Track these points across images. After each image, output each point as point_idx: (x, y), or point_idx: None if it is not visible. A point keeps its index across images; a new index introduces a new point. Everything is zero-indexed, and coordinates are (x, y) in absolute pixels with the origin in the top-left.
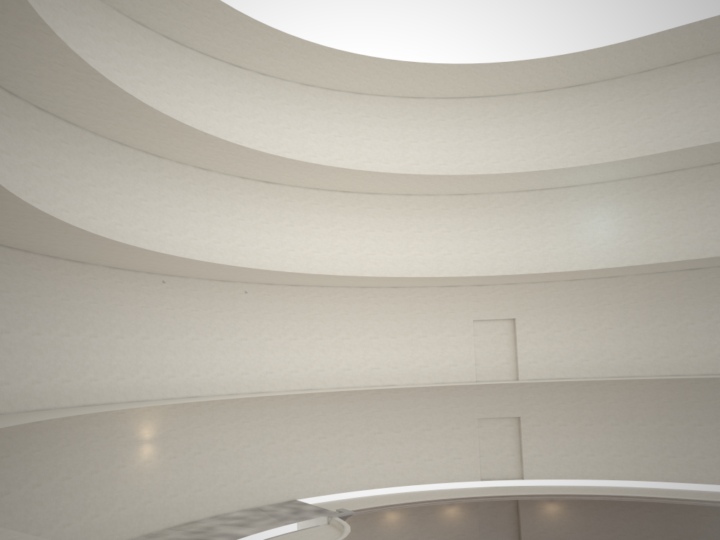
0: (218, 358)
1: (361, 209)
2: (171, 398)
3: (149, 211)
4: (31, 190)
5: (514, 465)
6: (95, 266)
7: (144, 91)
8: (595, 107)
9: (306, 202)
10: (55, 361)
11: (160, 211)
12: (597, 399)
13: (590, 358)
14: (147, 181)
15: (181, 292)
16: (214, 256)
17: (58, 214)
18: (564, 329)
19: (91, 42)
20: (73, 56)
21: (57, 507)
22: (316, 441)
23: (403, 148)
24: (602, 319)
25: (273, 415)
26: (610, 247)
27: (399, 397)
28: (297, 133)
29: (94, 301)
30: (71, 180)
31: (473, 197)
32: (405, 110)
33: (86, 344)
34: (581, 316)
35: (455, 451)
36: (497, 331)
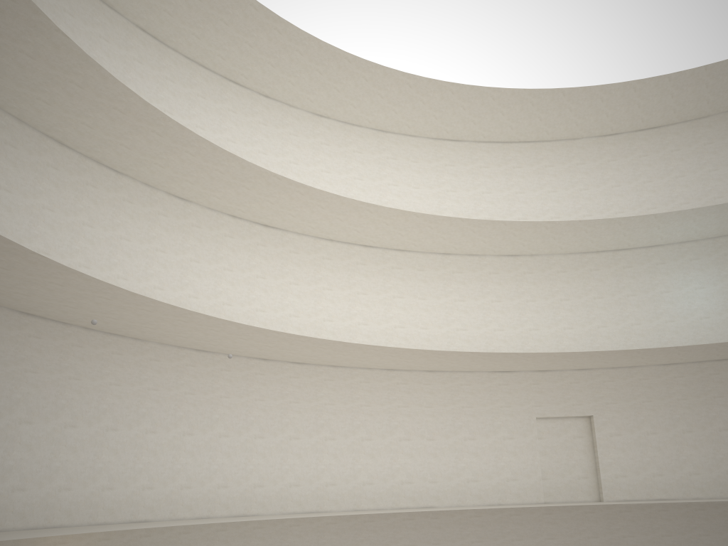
0: (183, 463)
1: (387, 268)
2: (104, 523)
3: (95, 241)
4: None
5: None
6: None
7: None
8: (677, 152)
9: (317, 256)
10: None
11: (112, 245)
12: (717, 530)
13: (701, 471)
14: (95, 201)
15: (134, 361)
16: None
17: None
18: (661, 430)
19: None
20: None
21: None
22: None
23: (438, 198)
24: (714, 417)
25: None
26: (714, 321)
27: (440, 525)
28: (306, 170)
29: None
30: None
31: (528, 259)
32: (440, 153)
33: None
34: (682, 412)
35: None
36: (568, 433)
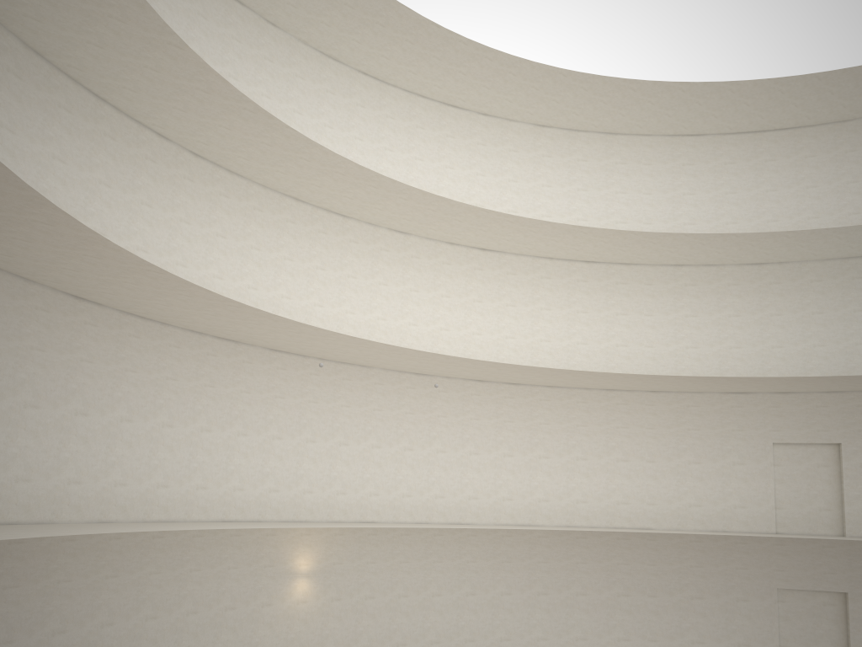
0: (404, 474)
1: (610, 284)
2: (339, 521)
3: (326, 282)
4: (177, 251)
5: None
6: (252, 346)
7: (330, 137)
8: None
9: (535, 276)
10: (189, 461)
11: (341, 283)
12: None
13: None
14: (326, 246)
15: (361, 385)
16: (407, 341)
17: (208, 281)
18: None
19: (268, 79)
20: (215, 78)
21: None
22: (533, 597)
23: (673, 203)
24: None
25: (475, 555)
26: None
27: (657, 547)
28: (526, 187)
29: (247, 391)
30: (229, 241)
31: (776, 267)
32: (677, 152)
33: (231, 443)
34: None
35: (741, 633)
36: (811, 461)
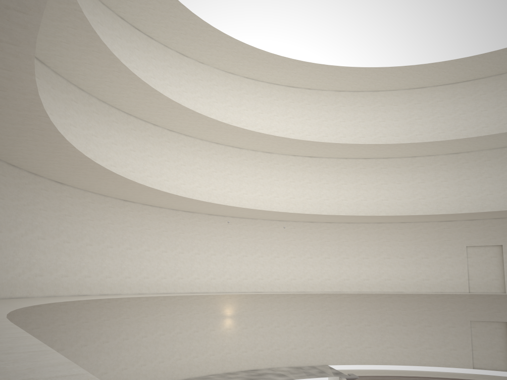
0: (275, 269)
1: (378, 169)
2: (244, 292)
3: (233, 180)
4: (164, 174)
5: (503, 359)
6: (200, 214)
7: (232, 111)
8: None
9: (338, 167)
10: (174, 266)
11: (240, 180)
12: None
13: None
14: (232, 163)
15: (252, 228)
16: (274, 205)
17: (178, 186)
18: None
19: (201, 89)
20: (175, 103)
21: (173, 348)
22: (342, 327)
23: (410, 124)
24: None
25: (312, 307)
26: None
27: (406, 301)
28: (331, 123)
29: (198, 234)
30: (187, 167)
31: (466, 154)
32: (411, 97)
33: (193, 258)
34: None
35: (451, 344)
36: (487, 254)
